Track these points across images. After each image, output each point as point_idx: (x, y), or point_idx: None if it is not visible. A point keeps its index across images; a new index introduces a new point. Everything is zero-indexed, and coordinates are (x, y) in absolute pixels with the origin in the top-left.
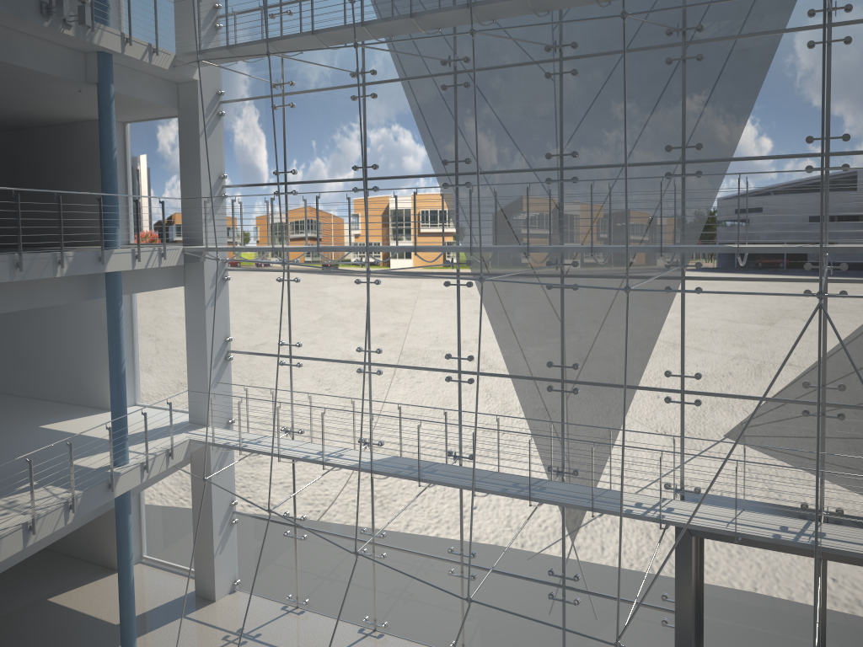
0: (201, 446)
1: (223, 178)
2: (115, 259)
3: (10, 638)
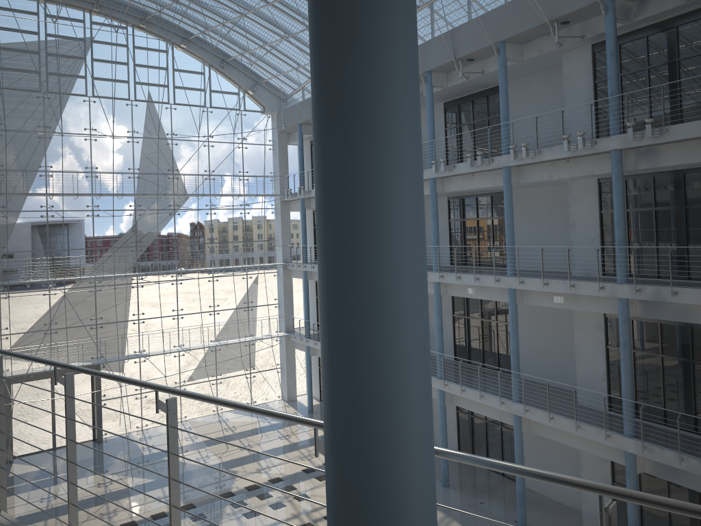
0: None
1: None
2: None
3: None
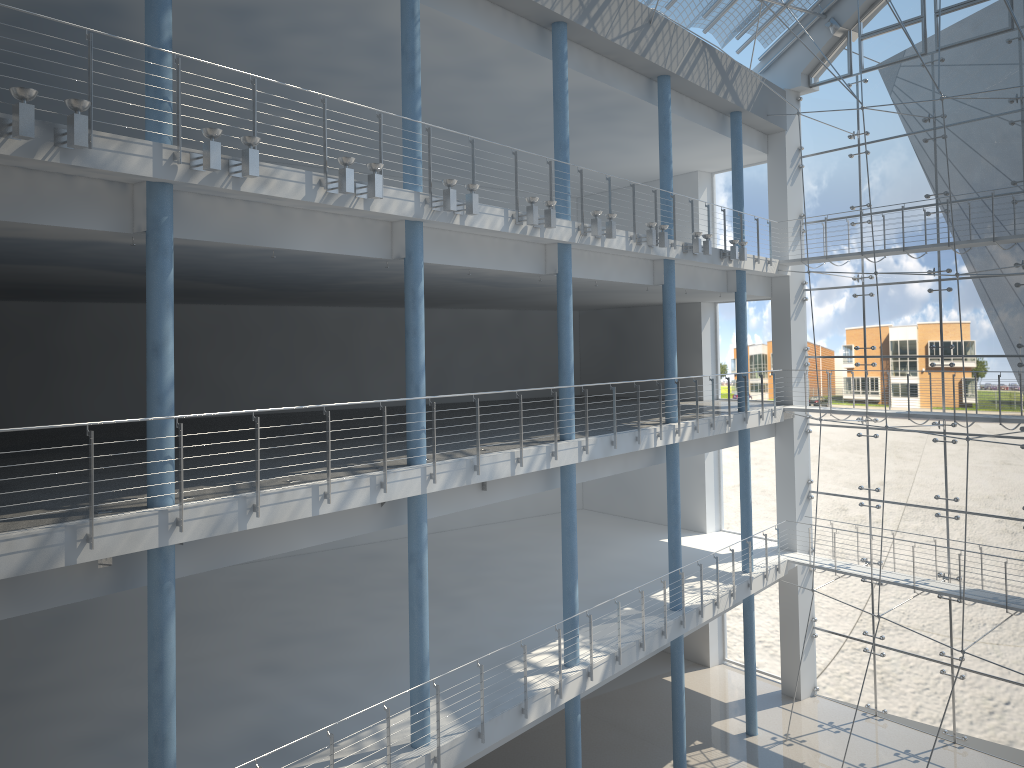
0: (792, 567)
1: (806, 350)
2: (750, 418)
3: (649, 698)
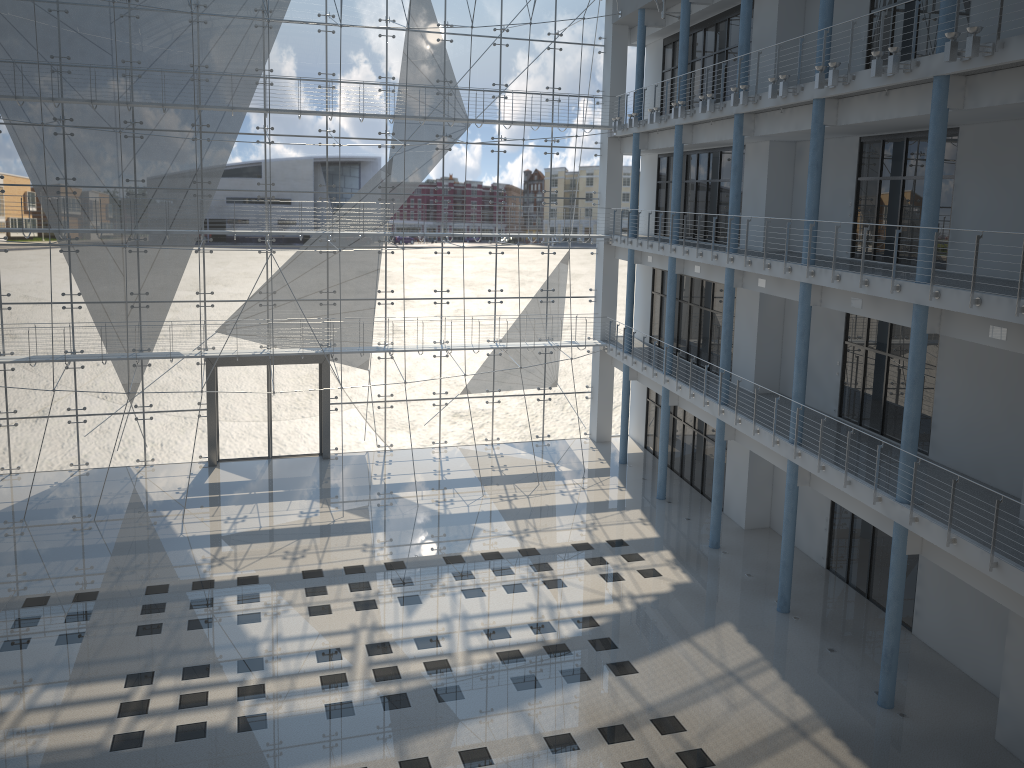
0: None
1: None
2: None
3: None
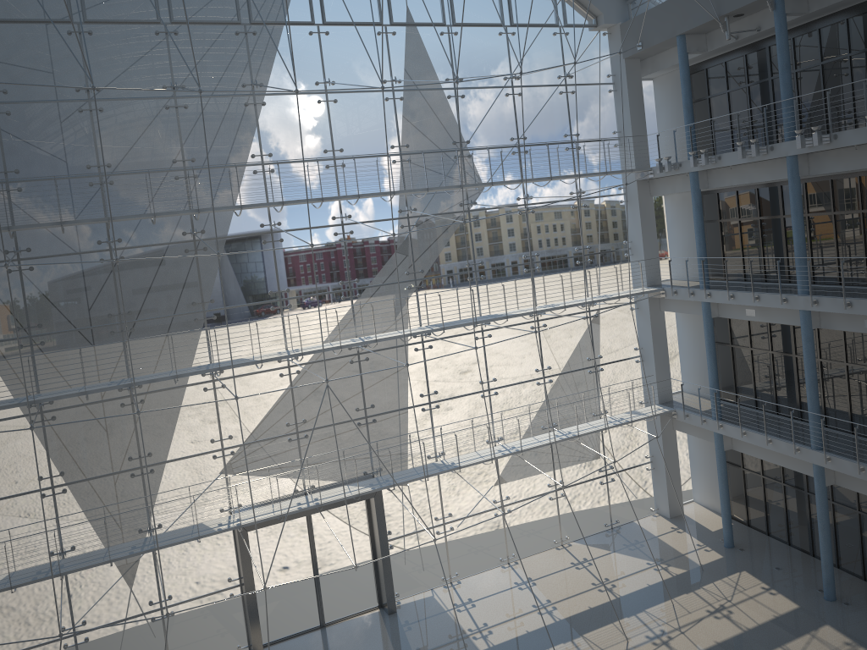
0: None
1: None
2: None
3: None
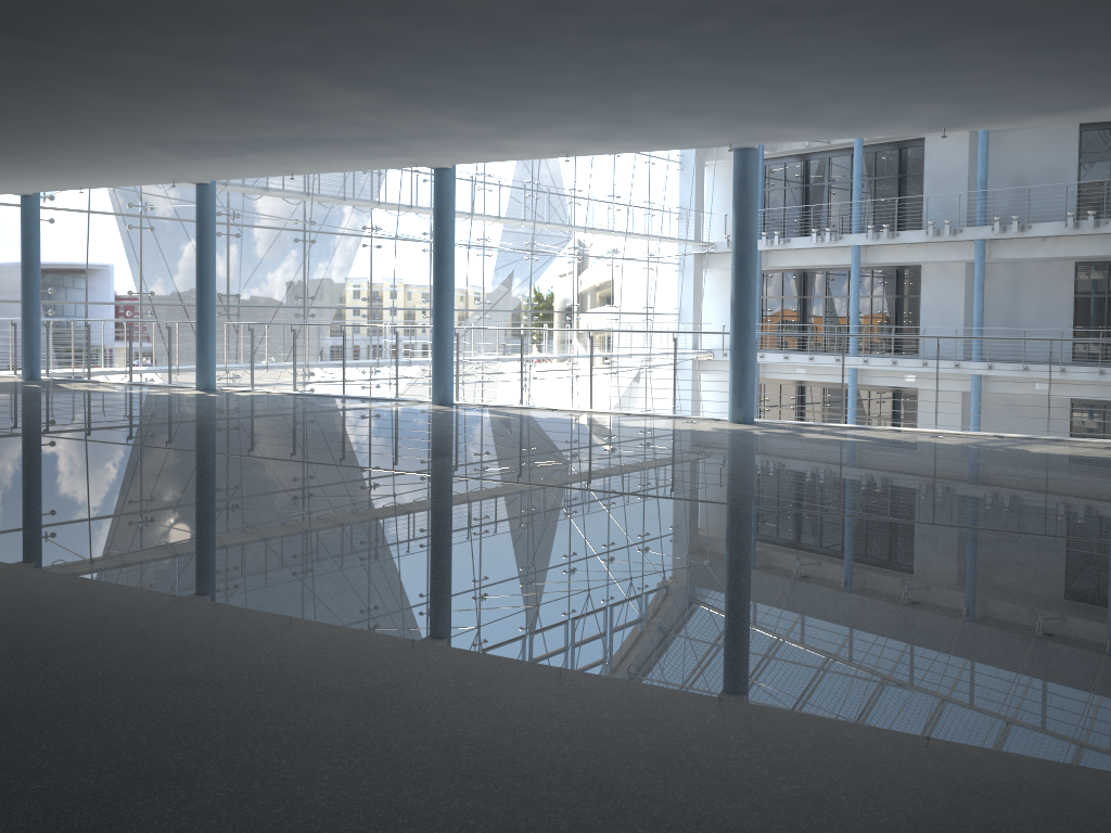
0: None
1: None
2: None
3: None
